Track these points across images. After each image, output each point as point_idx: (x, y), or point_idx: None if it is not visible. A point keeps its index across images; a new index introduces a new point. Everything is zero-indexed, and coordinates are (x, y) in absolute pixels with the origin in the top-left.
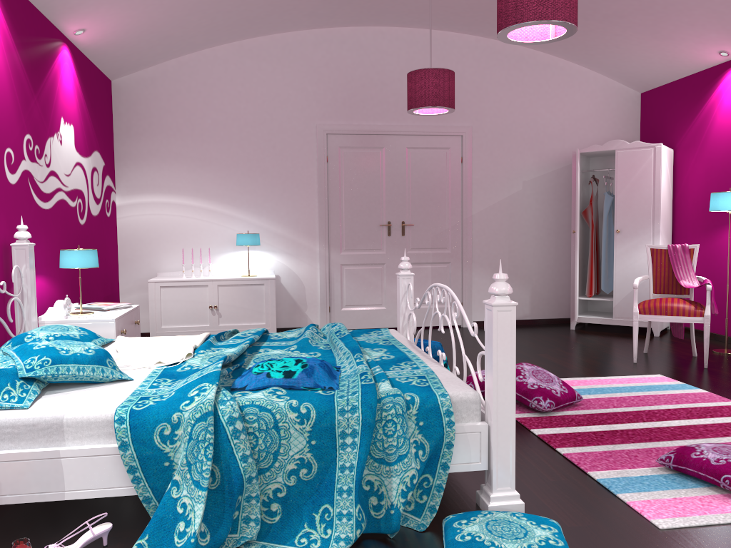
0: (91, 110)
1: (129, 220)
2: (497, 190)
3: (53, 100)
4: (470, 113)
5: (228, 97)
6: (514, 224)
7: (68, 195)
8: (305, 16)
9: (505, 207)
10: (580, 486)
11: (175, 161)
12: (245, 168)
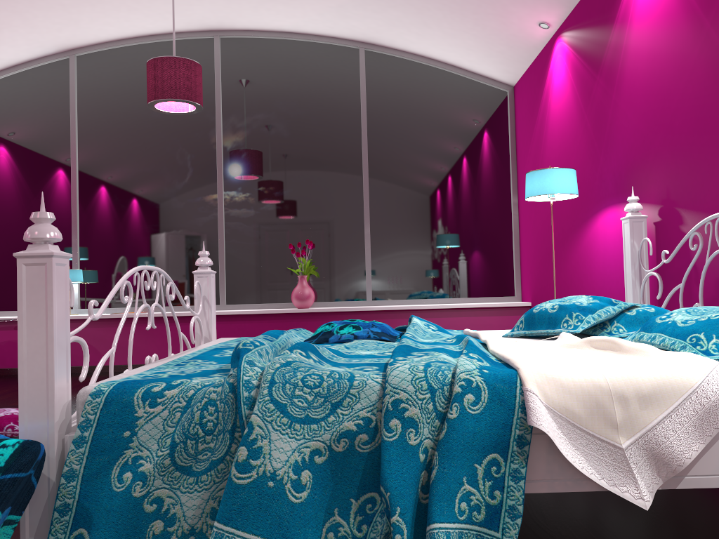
0: None
1: None
2: None
3: None
4: None
5: None
6: None
7: None
8: None
9: None
10: None
11: None
12: None
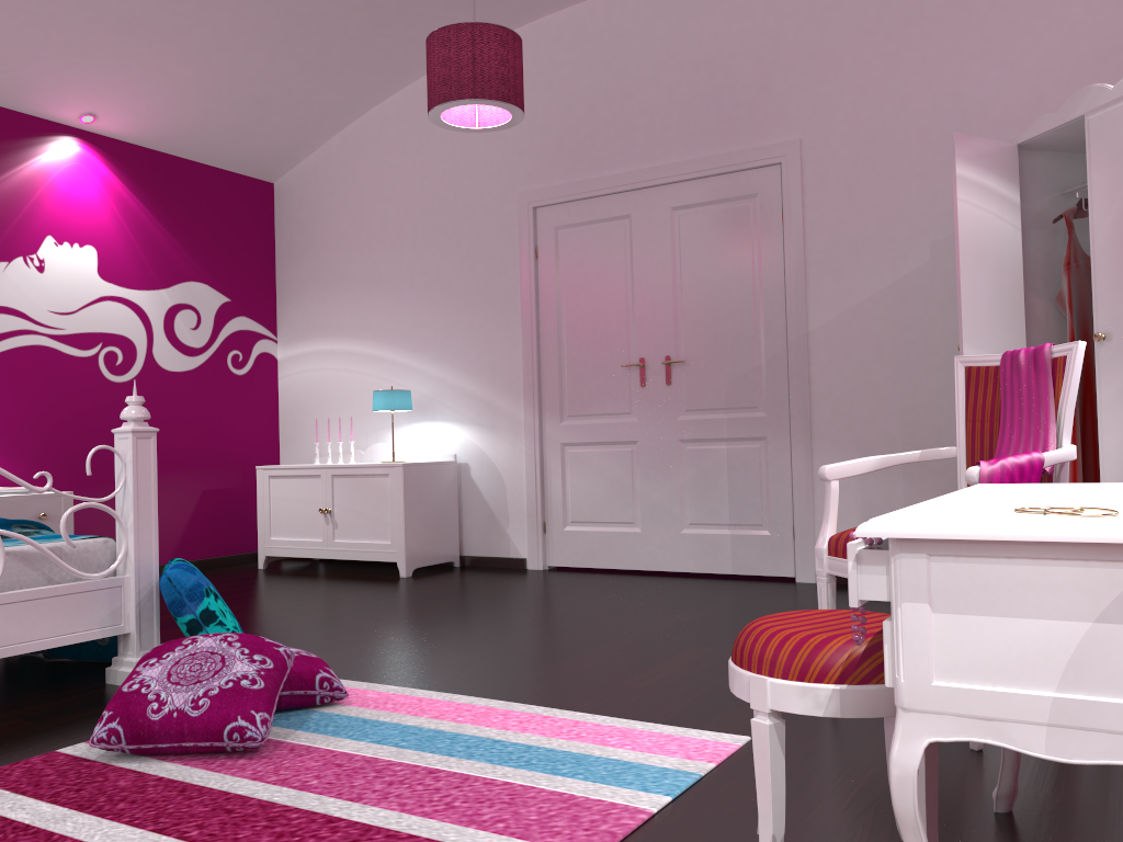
0: (175, 226)
1: (290, 381)
2: (867, 270)
3: (14, 214)
4: (796, 113)
5: (399, 175)
6: (912, 345)
7: (62, 340)
8: (454, 11)
9: (887, 307)
10: None
11: (339, 287)
12: (421, 286)
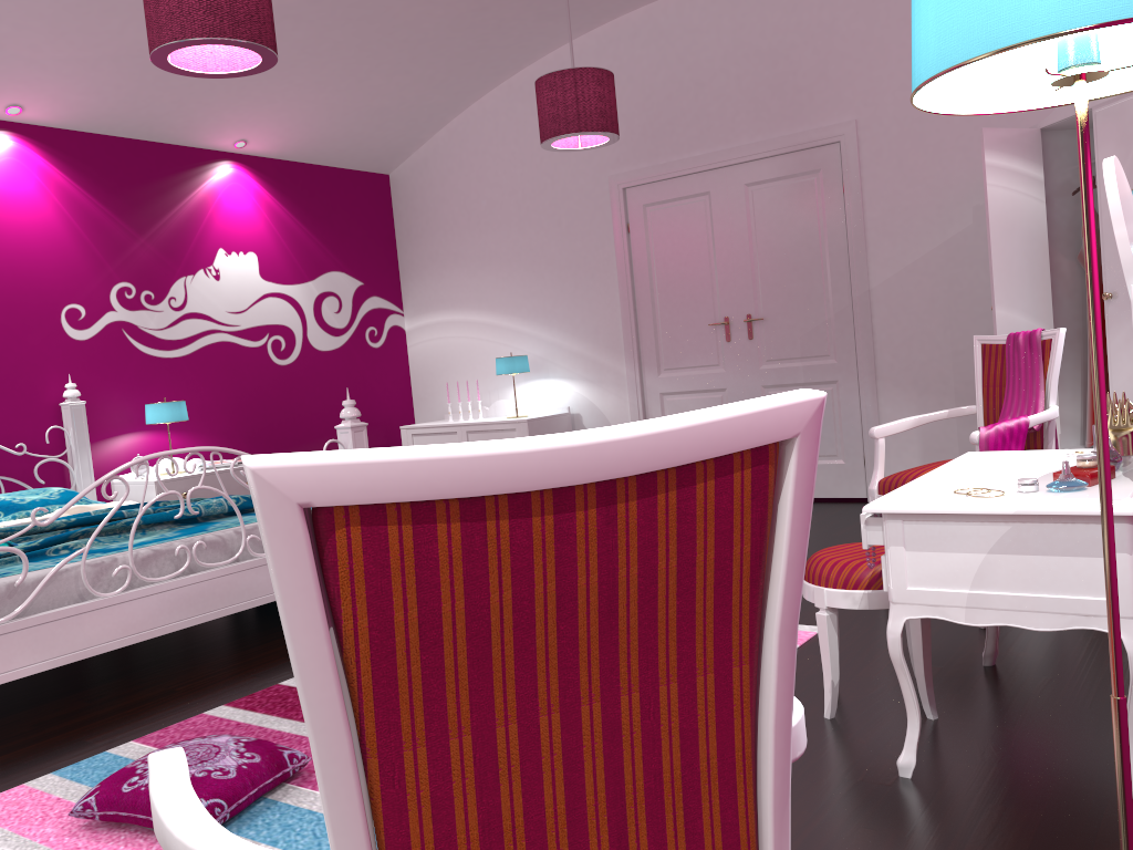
0: (314, 225)
1: (418, 349)
2: (919, 233)
3: (193, 234)
4: (851, 96)
5: (501, 163)
6: (960, 297)
7: (238, 335)
8: (543, 21)
9: (937, 265)
10: (73, 755)
11: (455, 265)
12: (528, 261)
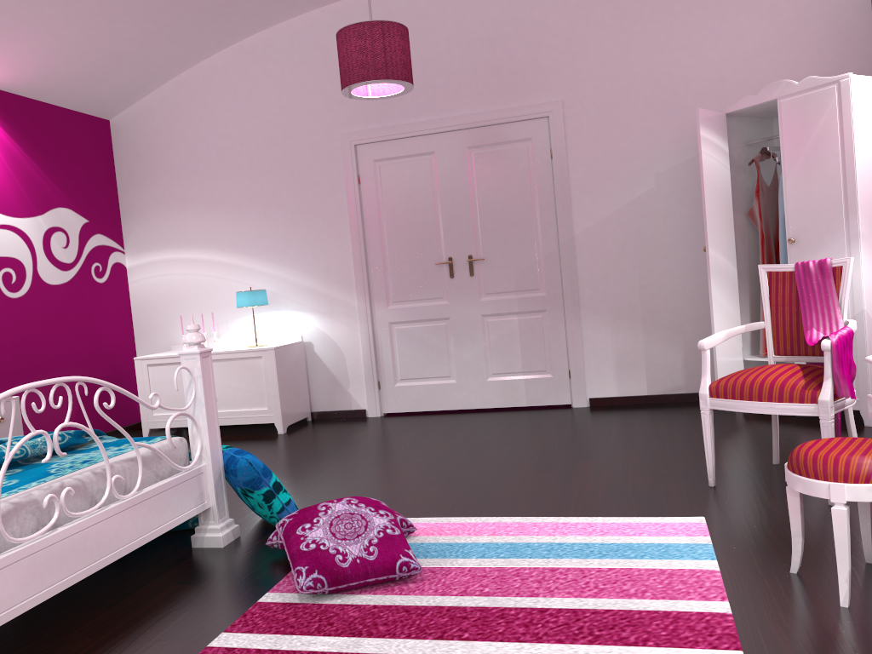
0: (42, 160)
1: (141, 284)
2: (613, 192)
3: None
4: (558, 81)
5: (232, 117)
6: (645, 243)
7: None
8: None
9: (627, 218)
10: None
11: (182, 207)
12: (259, 205)
